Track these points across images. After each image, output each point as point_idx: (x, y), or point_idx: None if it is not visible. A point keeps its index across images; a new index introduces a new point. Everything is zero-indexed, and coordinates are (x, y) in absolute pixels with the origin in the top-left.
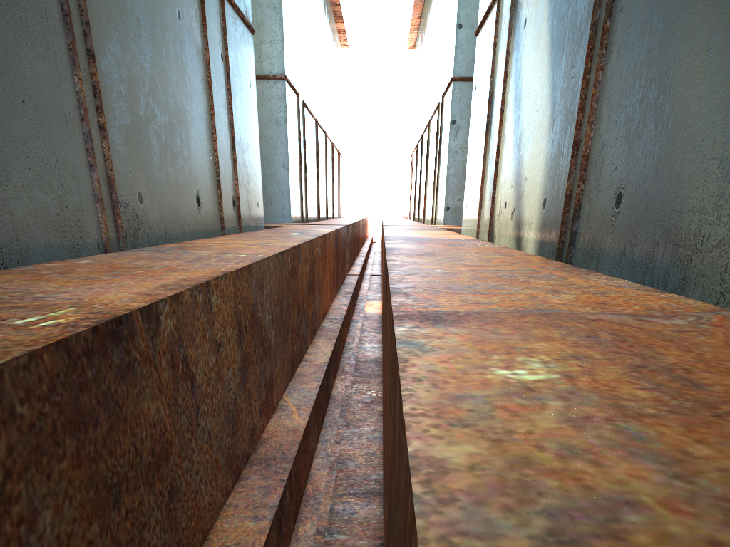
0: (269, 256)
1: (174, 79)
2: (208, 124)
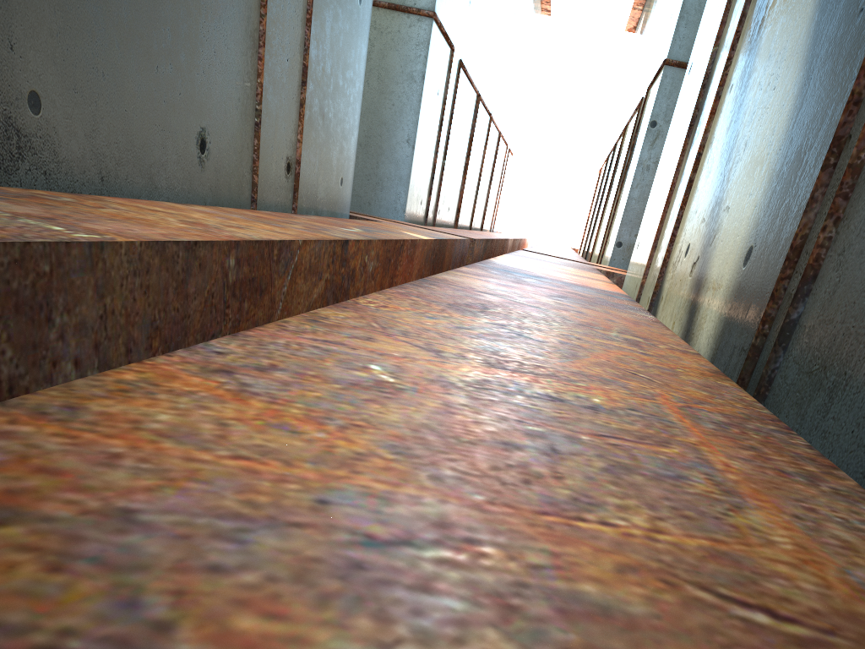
0: (108, 241)
1: None
2: (251, 29)
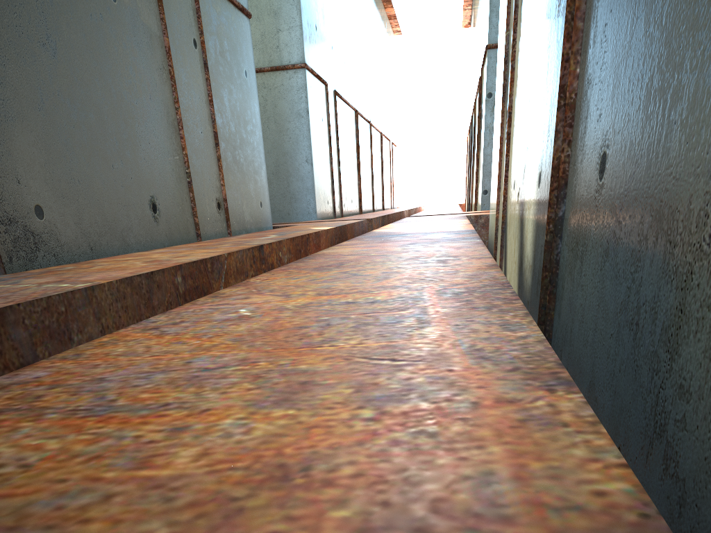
0: (96, 284)
1: (105, 69)
2: (171, 120)
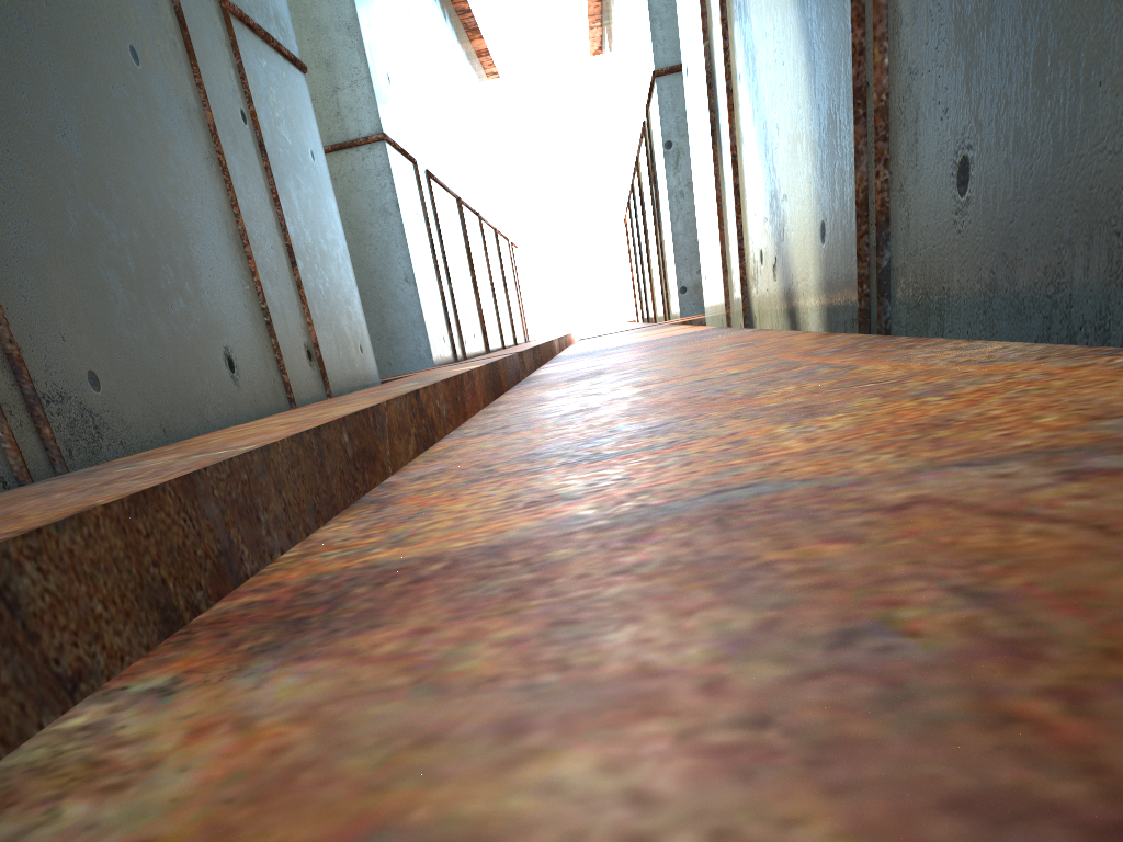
0: (270, 443)
1: (141, 164)
2: (232, 232)
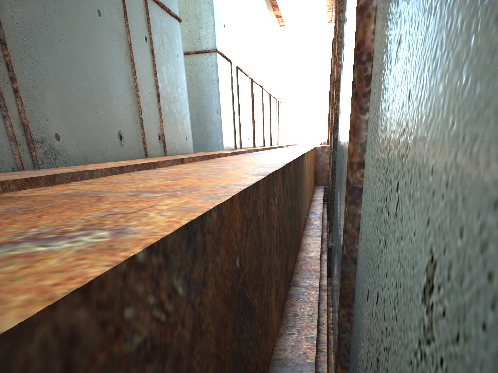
0: (94, 169)
1: (94, 56)
2: (131, 85)
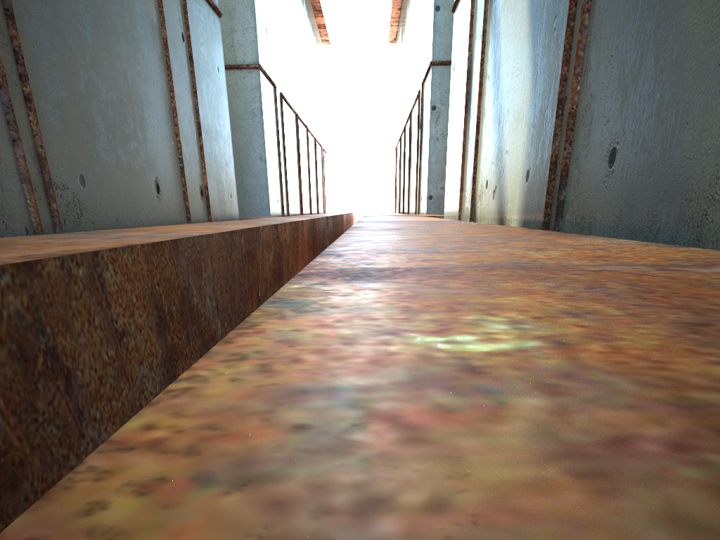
0: (210, 233)
1: (123, 54)
2: (168, 107)
